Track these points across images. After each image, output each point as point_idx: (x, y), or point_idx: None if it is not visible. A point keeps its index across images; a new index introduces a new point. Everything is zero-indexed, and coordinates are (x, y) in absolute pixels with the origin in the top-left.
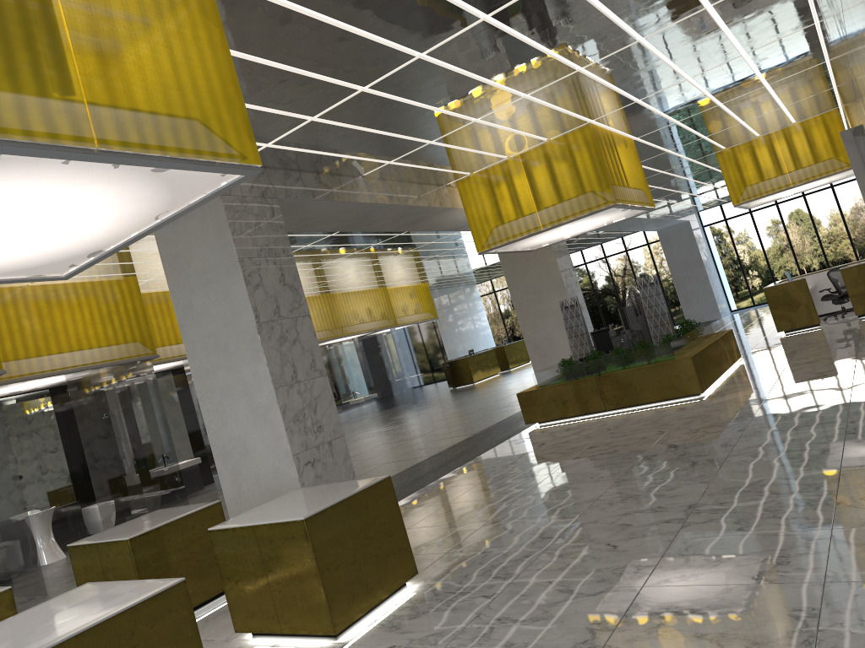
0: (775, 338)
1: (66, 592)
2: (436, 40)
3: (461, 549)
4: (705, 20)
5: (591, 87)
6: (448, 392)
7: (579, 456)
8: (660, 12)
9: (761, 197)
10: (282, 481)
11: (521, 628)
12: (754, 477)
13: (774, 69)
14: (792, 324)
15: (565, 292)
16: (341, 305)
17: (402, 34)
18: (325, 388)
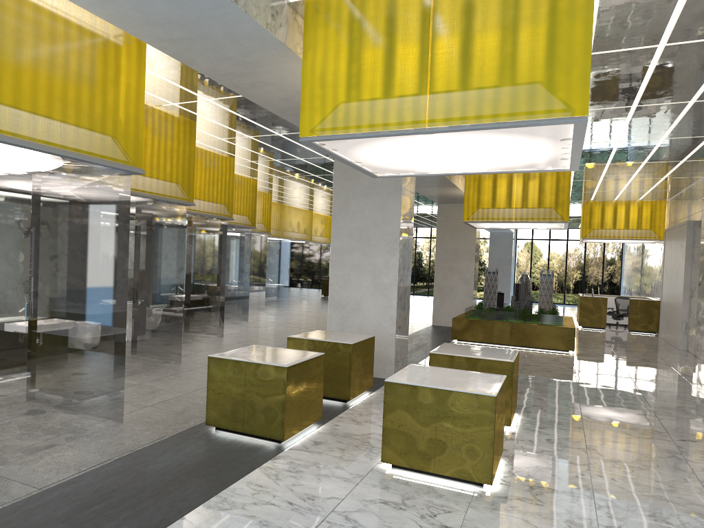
0: (579, 329)
1: (409, 366)
2: (599, 107)
3: (517, 402)
4: (699, 141)
5: (605, 150)
6: (325, 298)
7: (525, 368)
8: (692, 130)
9: (601, 238)
10: (381, 333)
11: (623, 444)
12: (673, 405)
13: (680, 172)
14: (589, 323)
15: (474, 260)
16: (286, 215)
17: (594, 99)
18: (409, 284)
